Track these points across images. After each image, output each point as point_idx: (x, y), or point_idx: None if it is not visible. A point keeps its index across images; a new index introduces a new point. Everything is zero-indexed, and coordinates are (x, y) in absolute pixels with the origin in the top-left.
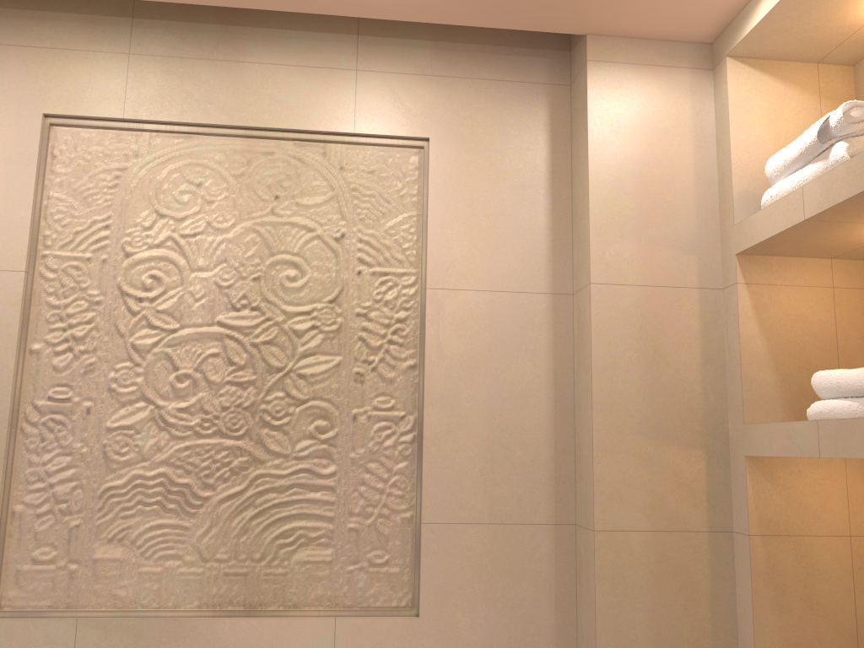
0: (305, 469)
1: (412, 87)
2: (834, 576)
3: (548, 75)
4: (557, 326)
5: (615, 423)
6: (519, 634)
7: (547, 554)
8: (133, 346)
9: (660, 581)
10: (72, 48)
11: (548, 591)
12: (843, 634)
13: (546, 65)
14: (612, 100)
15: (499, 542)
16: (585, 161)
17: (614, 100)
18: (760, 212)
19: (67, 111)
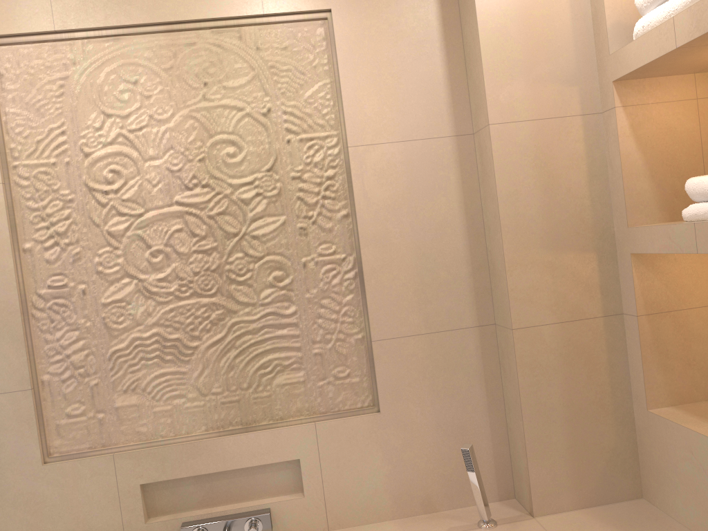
0: (271, 312)
1: None
2: (705, 338)
3: None
4: (463, 164)
5: (521, 240)
6: (459, 413)
7: (475, 350)
8: (109, 233)
9: (568, 361)
10: None
11: (479, 378)
12: None
13: None
14: None
15: (435, 347)
16: (473, 13)
17: None
18: (634, 42)
19: (2, 31)
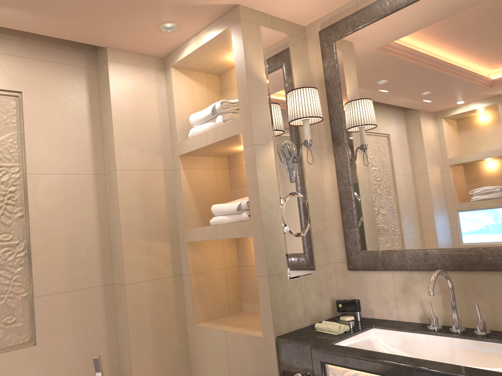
0: None
1: (9, 62)
2: (220, 285)
3: (85, 63)
4: (98, 190)
5: (131, 234)
6: (89, 340)
7: (100, 300)
8: None
9: (154, 301)
10: None
11: (102, 317)
12: (224, 306)
13: (84, 57)
14: (121, 81)
15: (76, 299)
16: (110, 110)
17: (122, 81)
18: (189, 139)
19: None
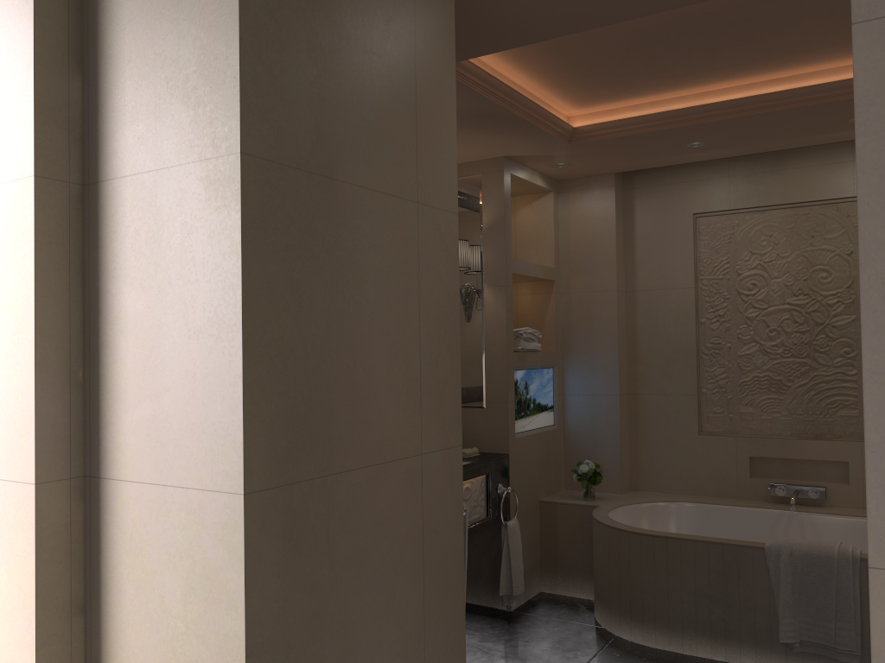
0: (839, 372)
1: None
2: None
3: None
4: None
5: None
6: None
7: None
8: (746, 317)
9: None
10: (702, 179)
11: None
12: None
13: None
14: None
15: None
16: None
17: None
18: None
19: (703, 210)
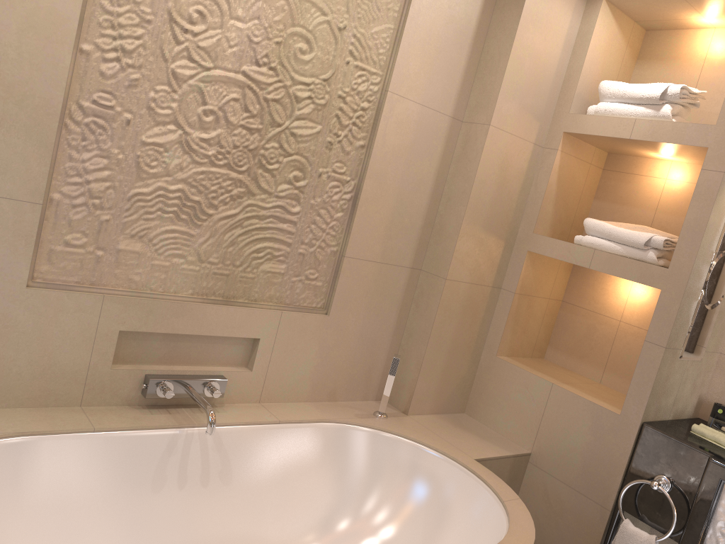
0: (281, 206)
1: None
2: (536, 318)
3: None
4: (448, 141)
5: (474, 217)
6: (377, 330)
7: (402, 285)
8: (173, 73)
9: (464, 311)
10: None
11: (397, 306)
12: (530, 345)
13: None
14: None
15: (381, 275)
16: (511, 36)
17: None
18: (595, 116)
19: None
